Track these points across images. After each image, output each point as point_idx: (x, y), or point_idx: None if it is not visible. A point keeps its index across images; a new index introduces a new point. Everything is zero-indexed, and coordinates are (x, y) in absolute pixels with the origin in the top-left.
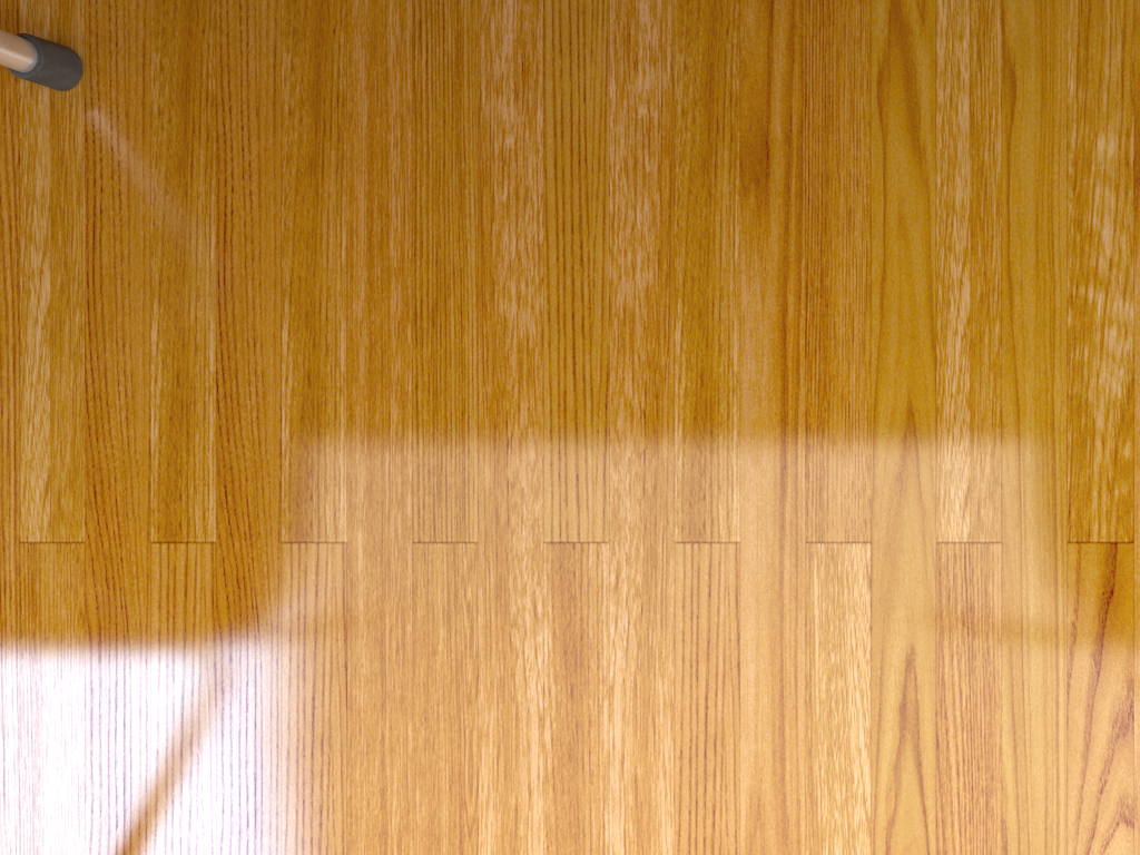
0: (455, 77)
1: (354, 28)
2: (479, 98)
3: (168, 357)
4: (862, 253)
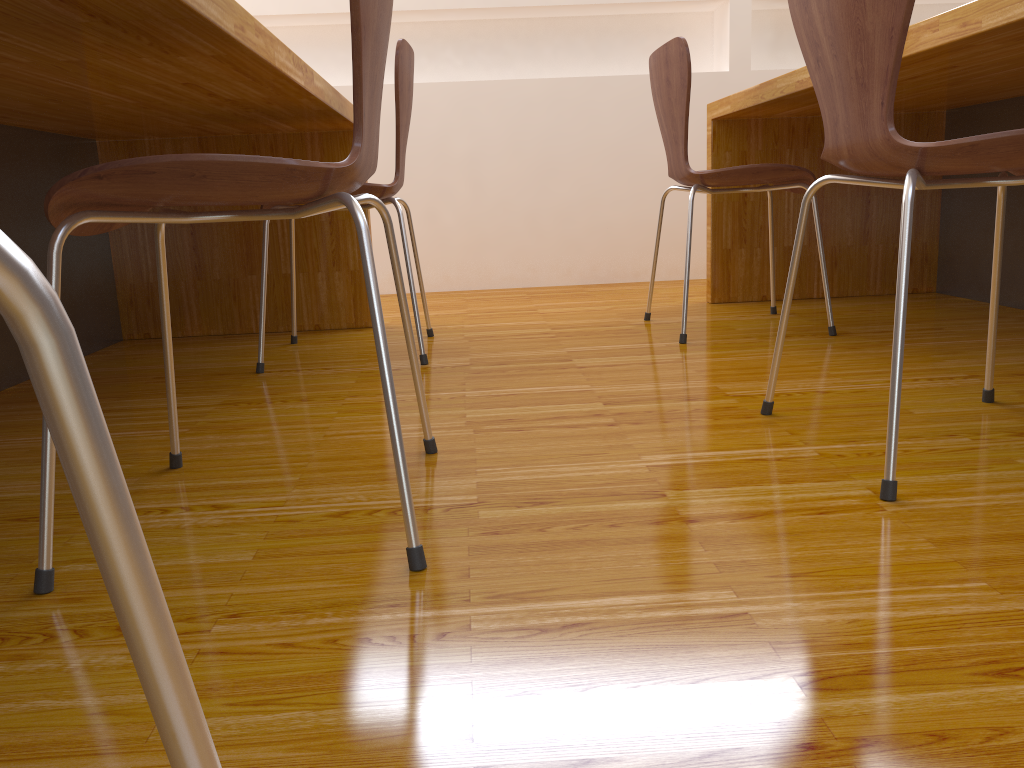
0: None
1: None
2: None
3: None
4: None
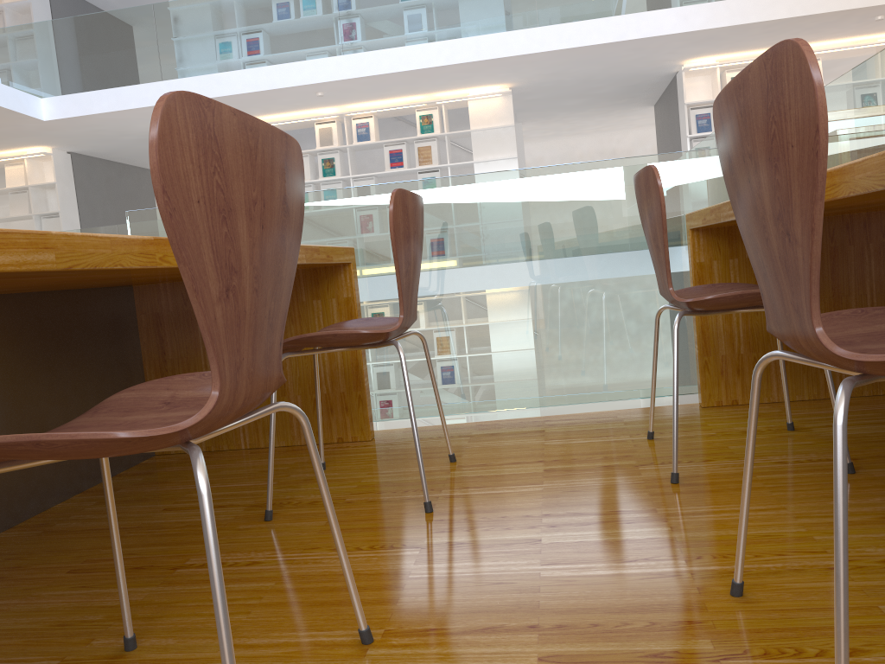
0: (880, 495)
1: (882, 488)
2: (877, 497)
3: (799, 481)
4: (877, 526)
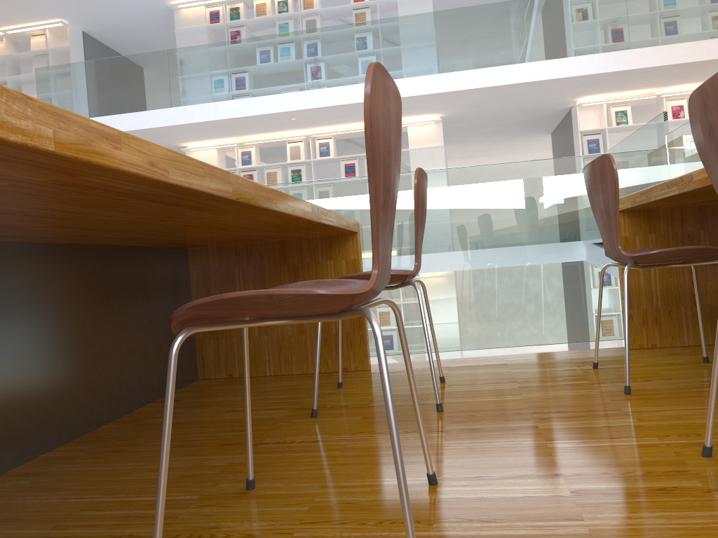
0: None
1: None
2: None
3: None
4: None
